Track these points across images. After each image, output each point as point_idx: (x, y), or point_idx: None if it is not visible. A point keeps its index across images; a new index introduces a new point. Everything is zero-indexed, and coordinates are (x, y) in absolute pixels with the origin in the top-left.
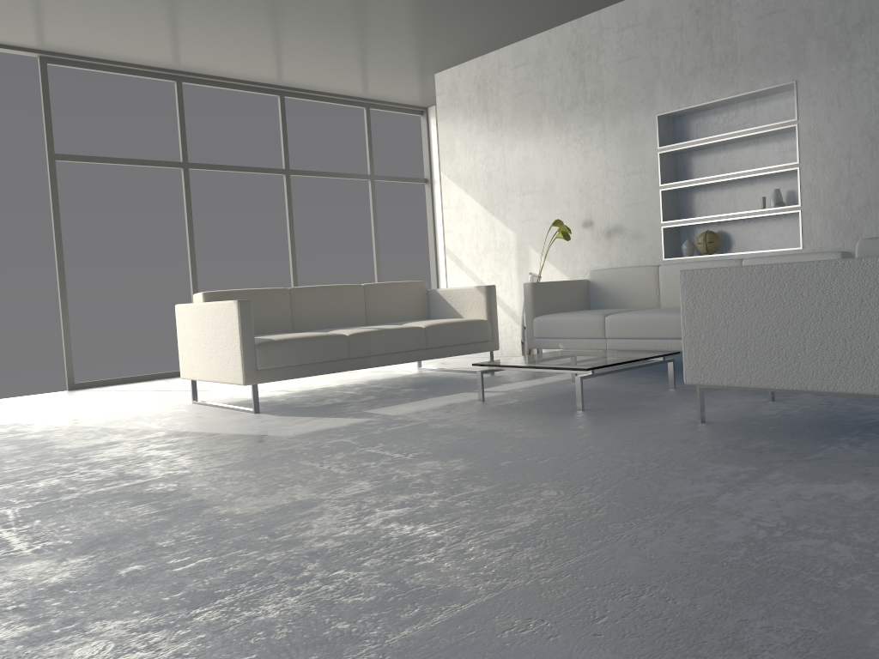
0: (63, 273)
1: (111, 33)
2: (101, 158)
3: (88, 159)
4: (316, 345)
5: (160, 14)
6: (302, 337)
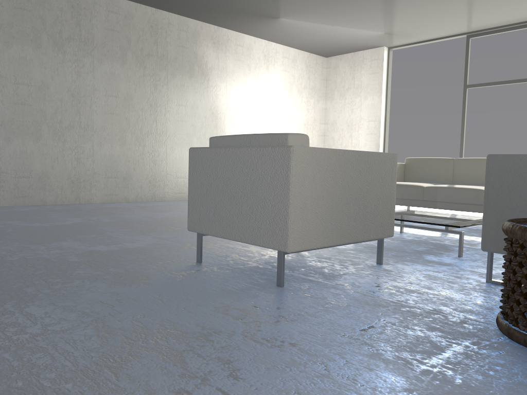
0: (462, 146)
1: (468, 18)
2: (490, 83)
3: (483, 84)
4: (402, 189)
5: (461, 5)
6: (397, 184)
